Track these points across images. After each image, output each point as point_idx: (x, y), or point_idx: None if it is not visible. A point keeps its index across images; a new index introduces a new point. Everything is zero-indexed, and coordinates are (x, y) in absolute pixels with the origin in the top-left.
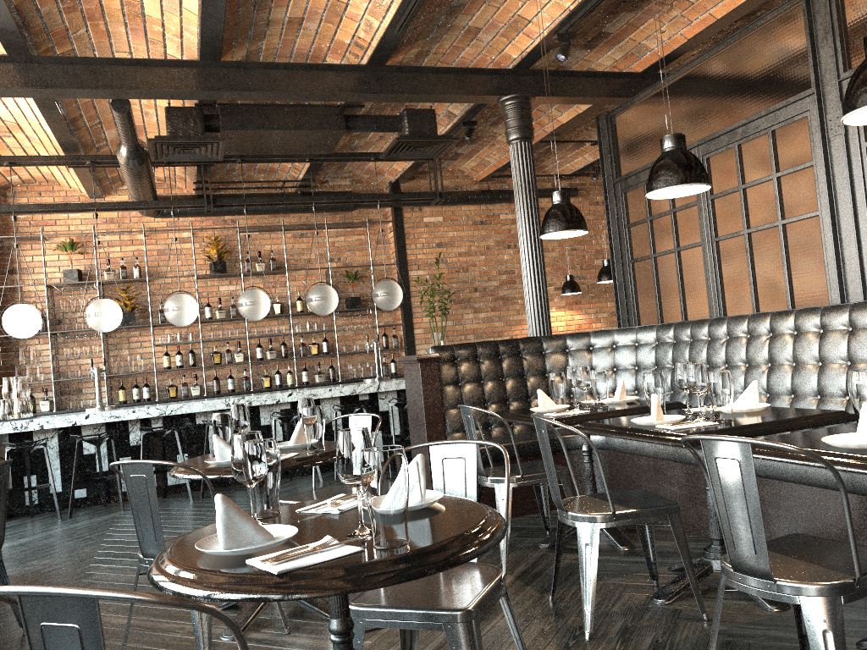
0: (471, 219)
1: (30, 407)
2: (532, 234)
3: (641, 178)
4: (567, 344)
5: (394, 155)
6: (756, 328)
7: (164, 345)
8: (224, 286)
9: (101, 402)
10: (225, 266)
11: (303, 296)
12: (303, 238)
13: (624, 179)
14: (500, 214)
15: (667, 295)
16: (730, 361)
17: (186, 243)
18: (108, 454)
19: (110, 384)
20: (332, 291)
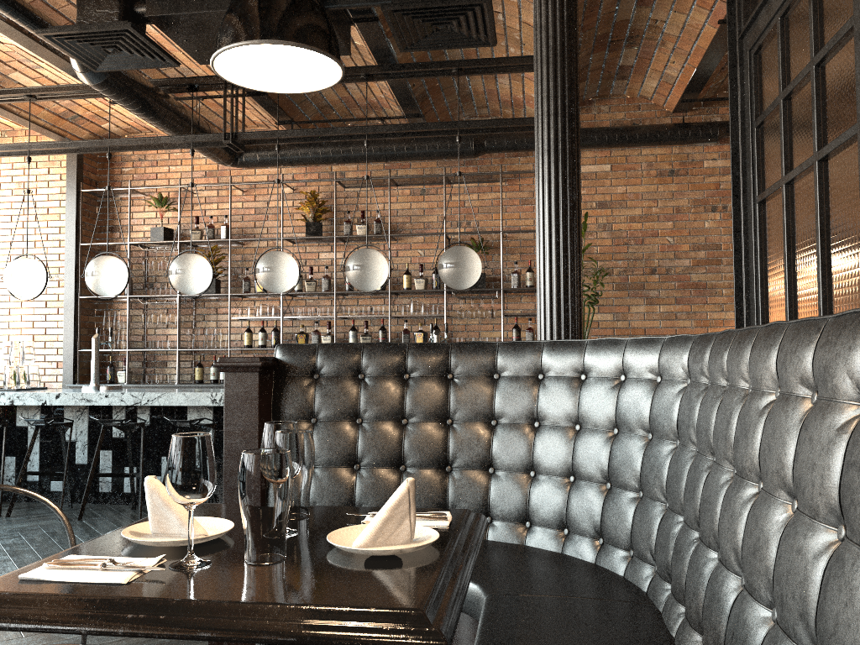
0: (654, 168)
1: (36, 377)
2: (552, 146)
3: (773, 6)
4: (542, 364)
5: (415, 43)
6: (827, 373)
7: (253, 320)
8: (325, 253)
9: (95, 380)
10: (321, 228)
11: (341, 264)
12: (424, 195)
13: (752, 21)
14: (704, 160)
15: (803, 271)
16: (763, 477)
17: (287, 200)
18: (89, 443)
19: (194, 360)
20: (374, 258)
